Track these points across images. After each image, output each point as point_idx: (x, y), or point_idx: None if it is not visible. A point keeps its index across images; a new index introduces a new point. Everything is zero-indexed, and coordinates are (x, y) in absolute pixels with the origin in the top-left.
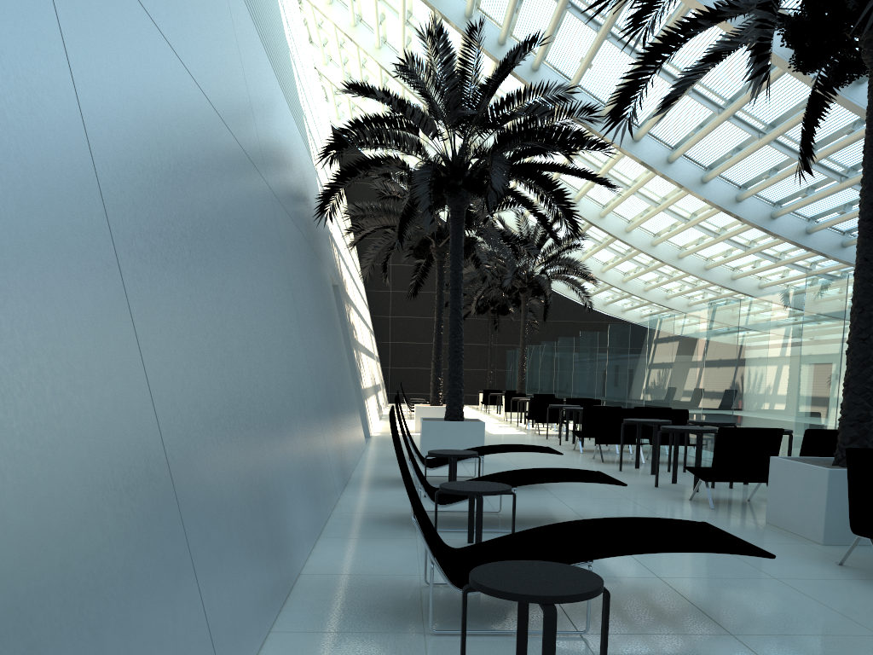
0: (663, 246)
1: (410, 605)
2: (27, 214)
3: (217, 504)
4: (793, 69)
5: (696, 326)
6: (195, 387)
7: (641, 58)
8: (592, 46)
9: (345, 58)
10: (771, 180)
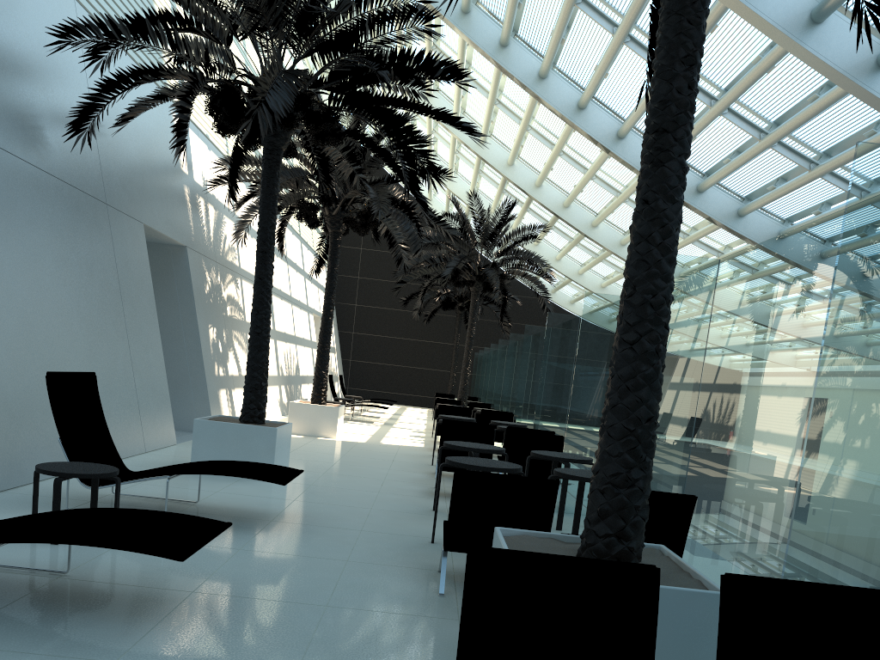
0: None
1: None
2: None
3: None
4: None
5: None
6: None
7: None
8: None
9: None
10: (730, 164)
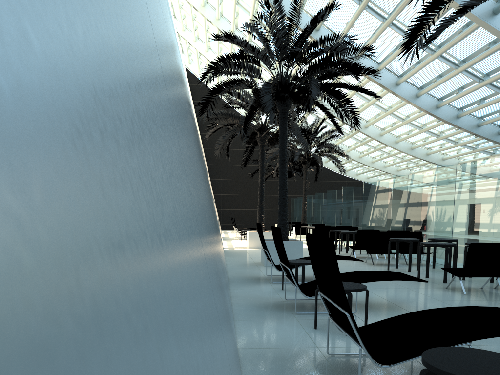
0: (387, 136)
1: (328, 372)
2: (148, 65)
3: (221, 309)
4: (485, 24)
5: (424, 181)
6: (202, 223)
7: (424, 9)
8: (356, 14)
9: (196, 26)
10: (460, 94)
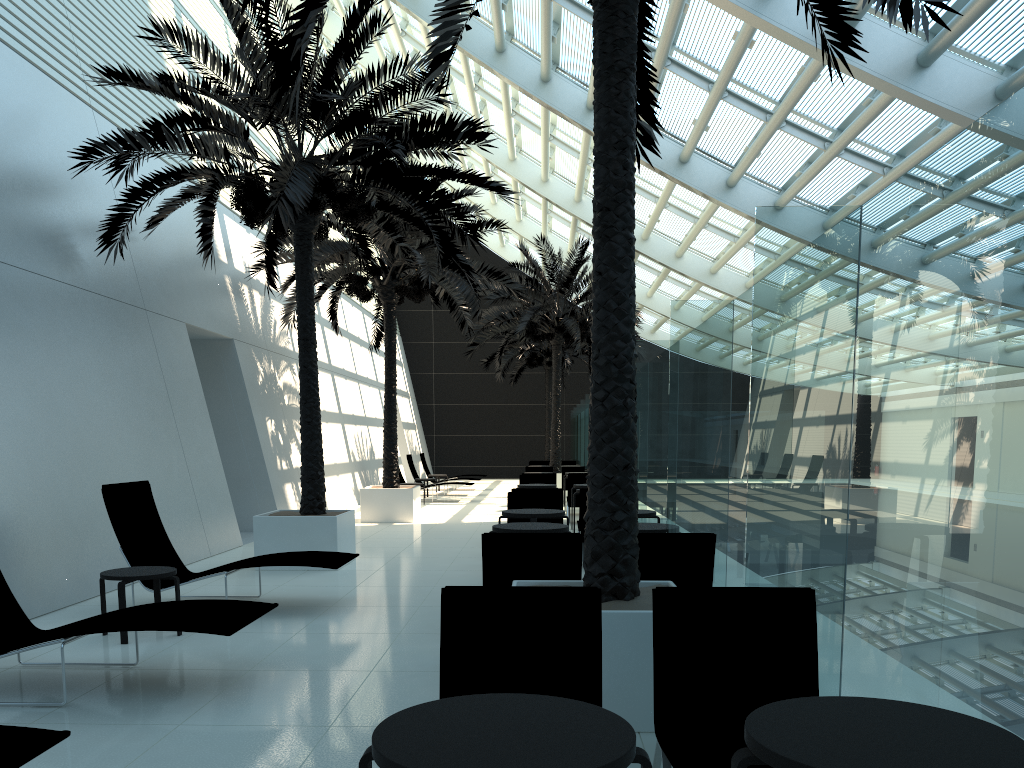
0: (726, 274)
1: None
2: None
3: None
4: (750, 16)
5: None
6: None
7: None
8: (541, 11)
9: None
10: (802, 178)
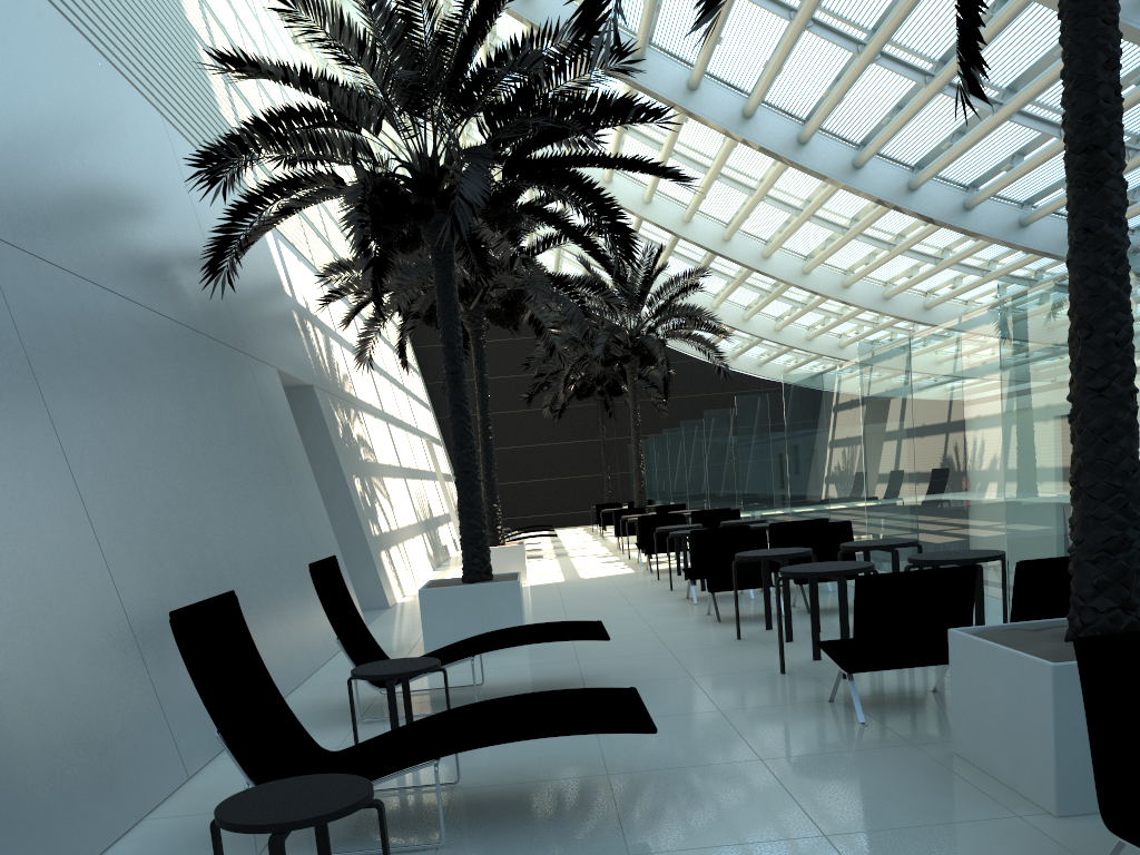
0: (820, 273)
1: None
2: None
3: None
4: None
5: (853, 386)
6: None
7: None
8: None
9: None
10: (954, 149)
